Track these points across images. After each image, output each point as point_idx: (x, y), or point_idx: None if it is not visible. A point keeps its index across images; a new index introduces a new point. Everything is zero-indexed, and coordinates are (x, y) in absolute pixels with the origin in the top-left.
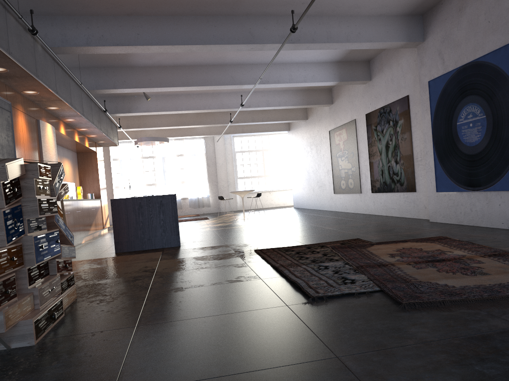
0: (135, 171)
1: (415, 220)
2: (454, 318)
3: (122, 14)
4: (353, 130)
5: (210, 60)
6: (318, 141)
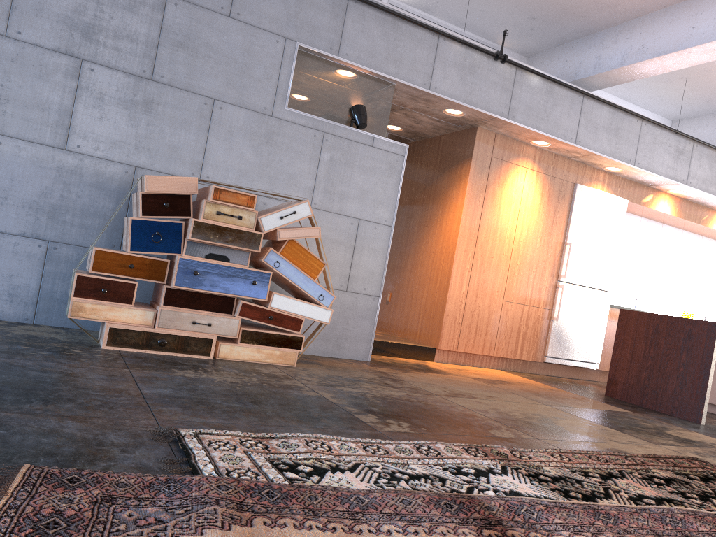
0: None
1: None
2: None
3: (675, 1)
4: None
5: None
6: None
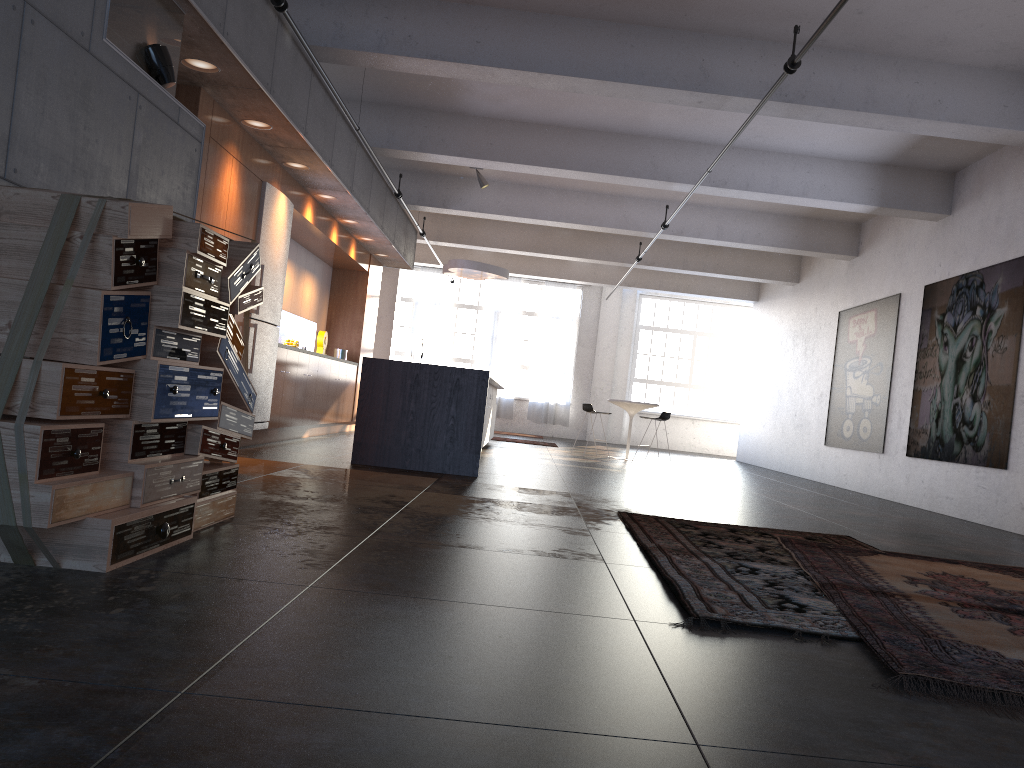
0: (439, 330)
1: (992, 531)
2: (1019, 736)
3: None
4: (891, 316)
5: (615, 122)
6: (813, 330)
